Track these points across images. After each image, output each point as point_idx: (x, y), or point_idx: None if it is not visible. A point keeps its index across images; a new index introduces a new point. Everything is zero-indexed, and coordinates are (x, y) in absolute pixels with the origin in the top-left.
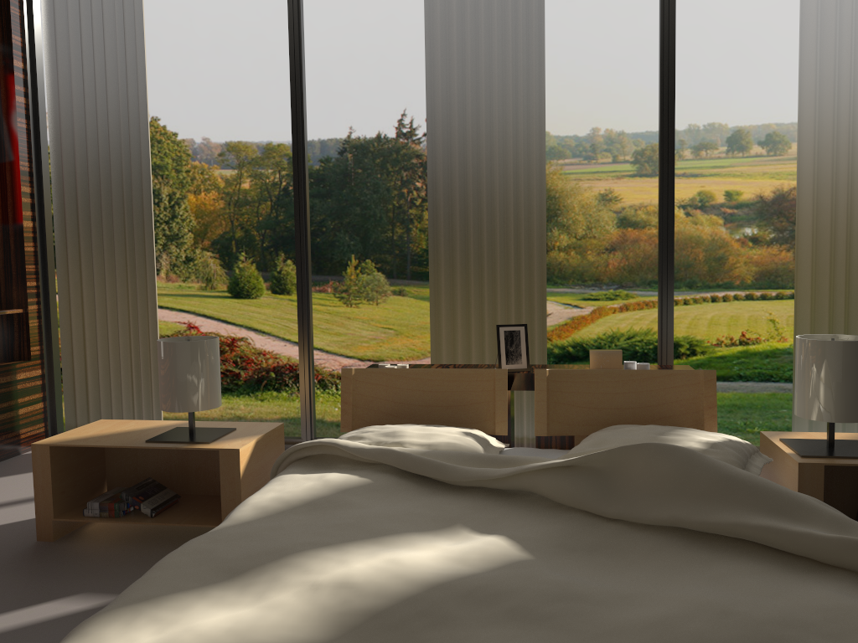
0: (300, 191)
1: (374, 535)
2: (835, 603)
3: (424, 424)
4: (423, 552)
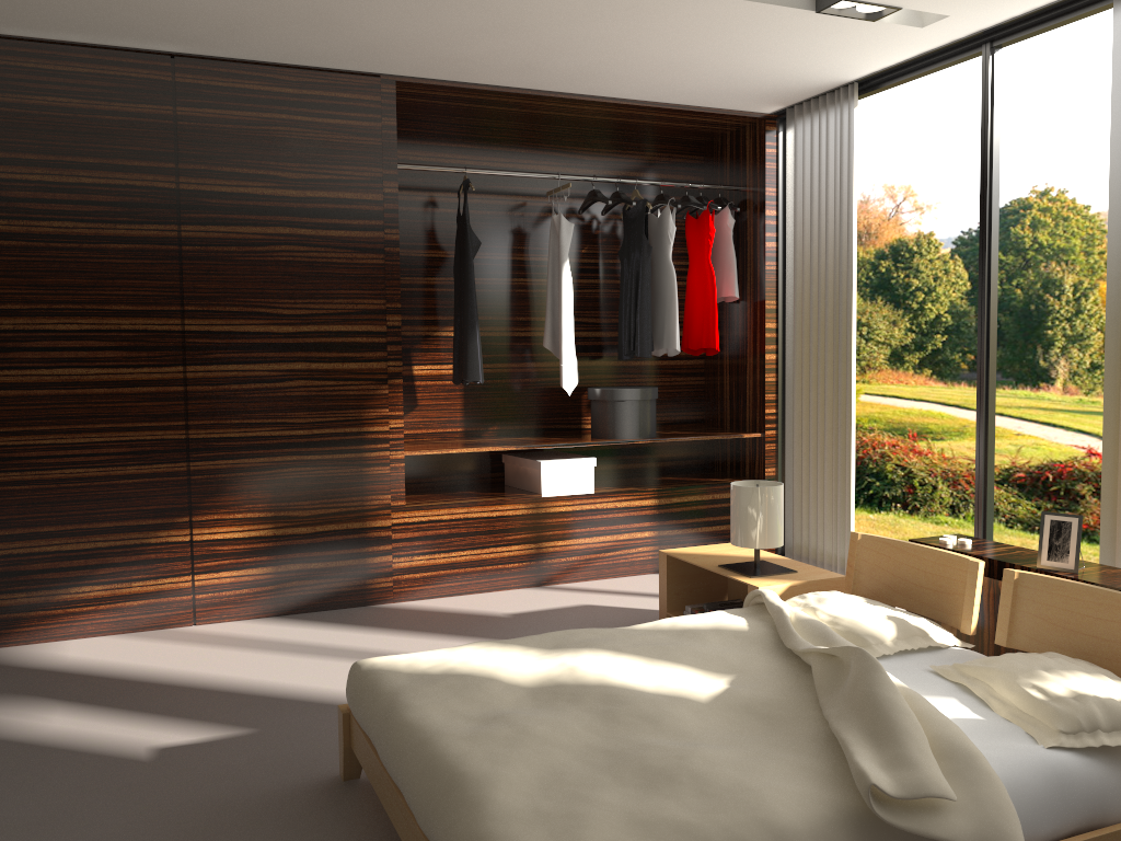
0: (982, 326)
1: (660, 657)
2: (758, 788)
3: (914, 604)
4: (656, 674)
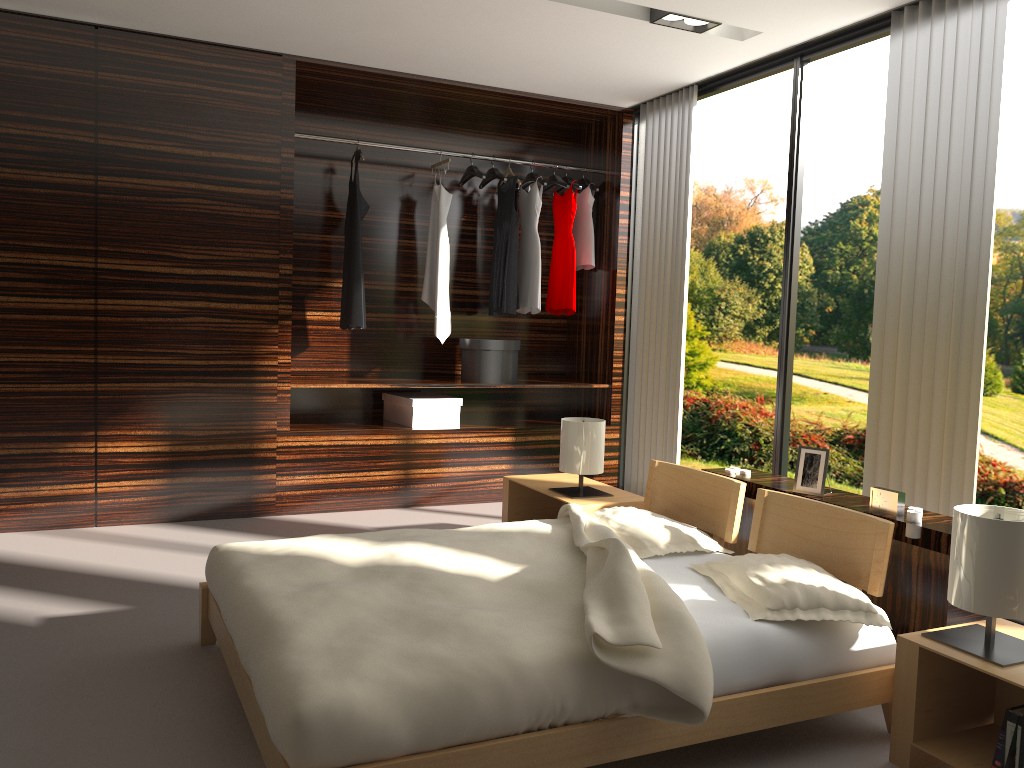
0: (784, 297)
1: (470, 550)
2: (509, 636)
3: (695, 519)
4: (462, 561)
